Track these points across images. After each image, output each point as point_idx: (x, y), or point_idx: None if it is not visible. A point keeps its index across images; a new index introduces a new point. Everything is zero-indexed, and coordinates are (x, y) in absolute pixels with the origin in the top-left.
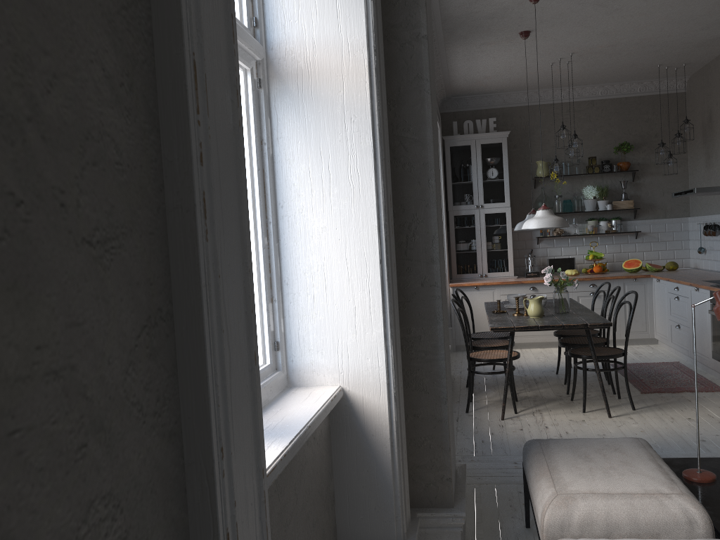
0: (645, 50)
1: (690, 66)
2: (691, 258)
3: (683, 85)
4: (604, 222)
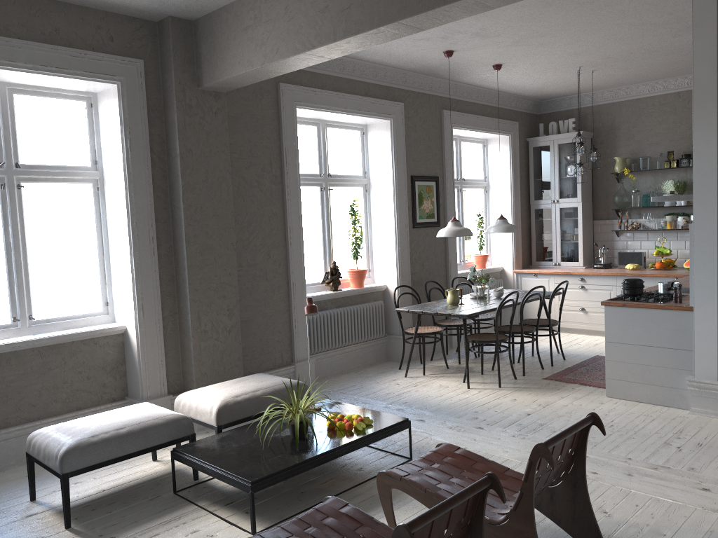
0: (655, 54)
1: None
2: None
3: None
4: (681, 217)
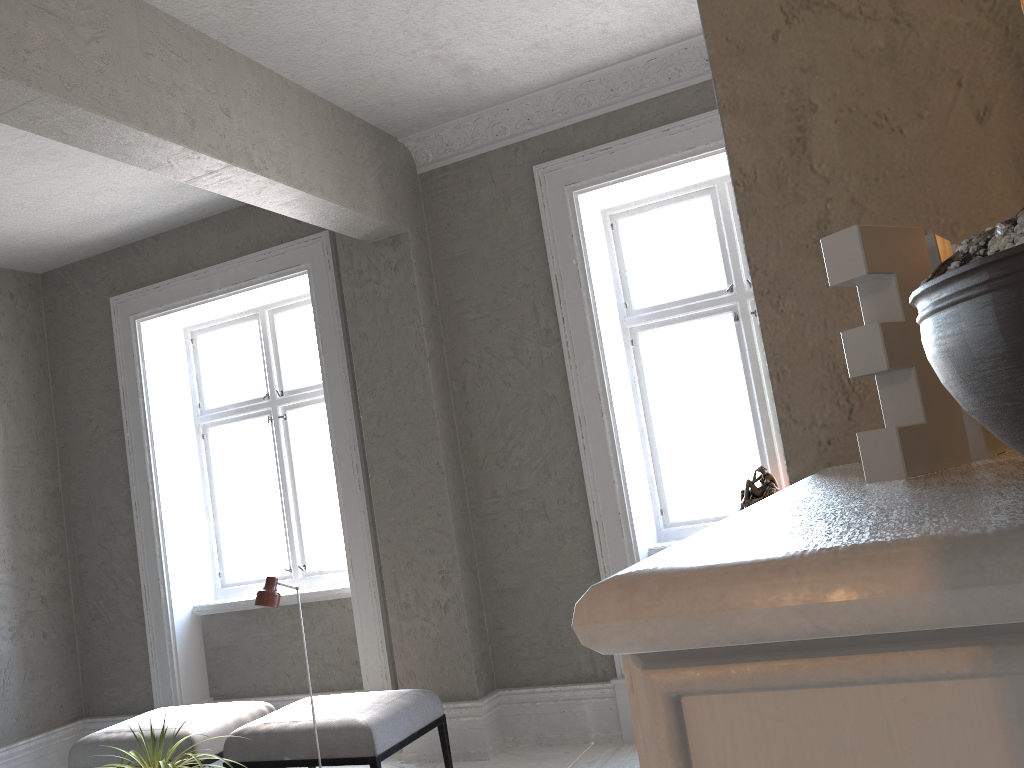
0: None
1: None
2: None
3: None
4: None
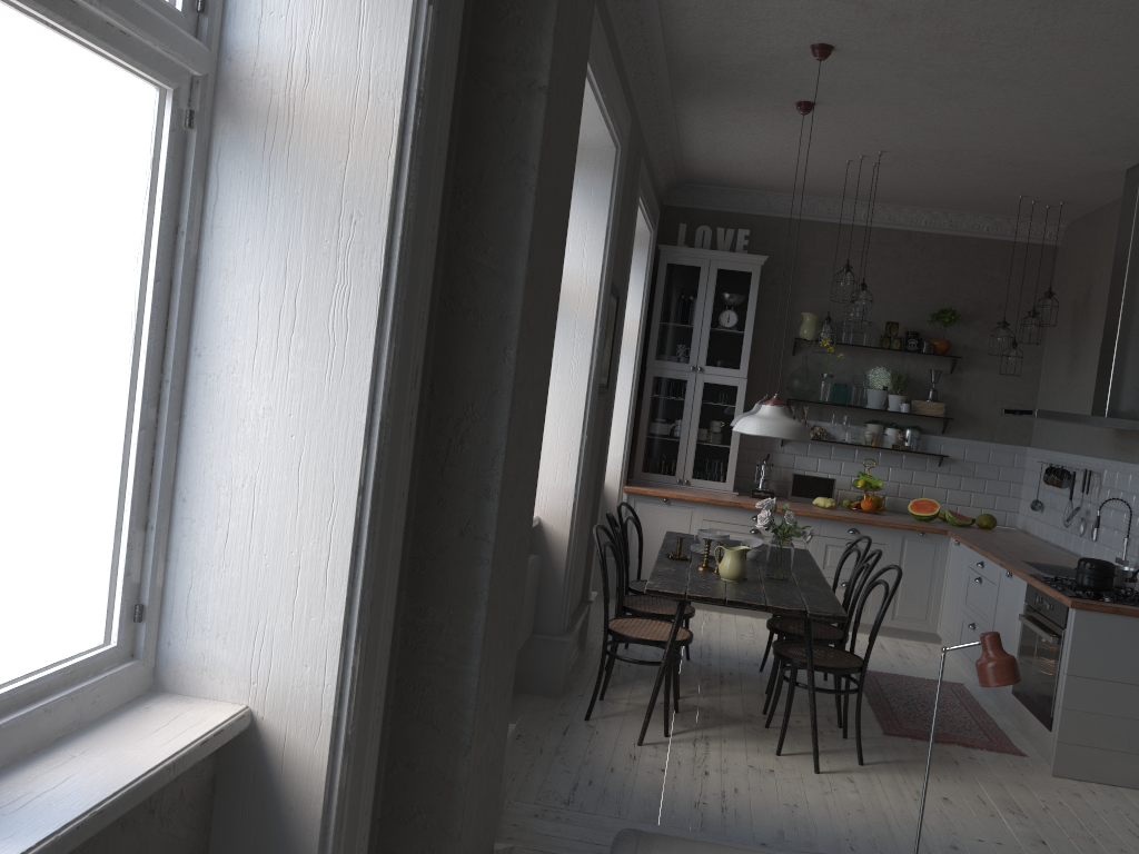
0: (1001, 168)
1: (1072, 207)
2: (1020, 513)
3: (1058, 234)
4: (893, 430)
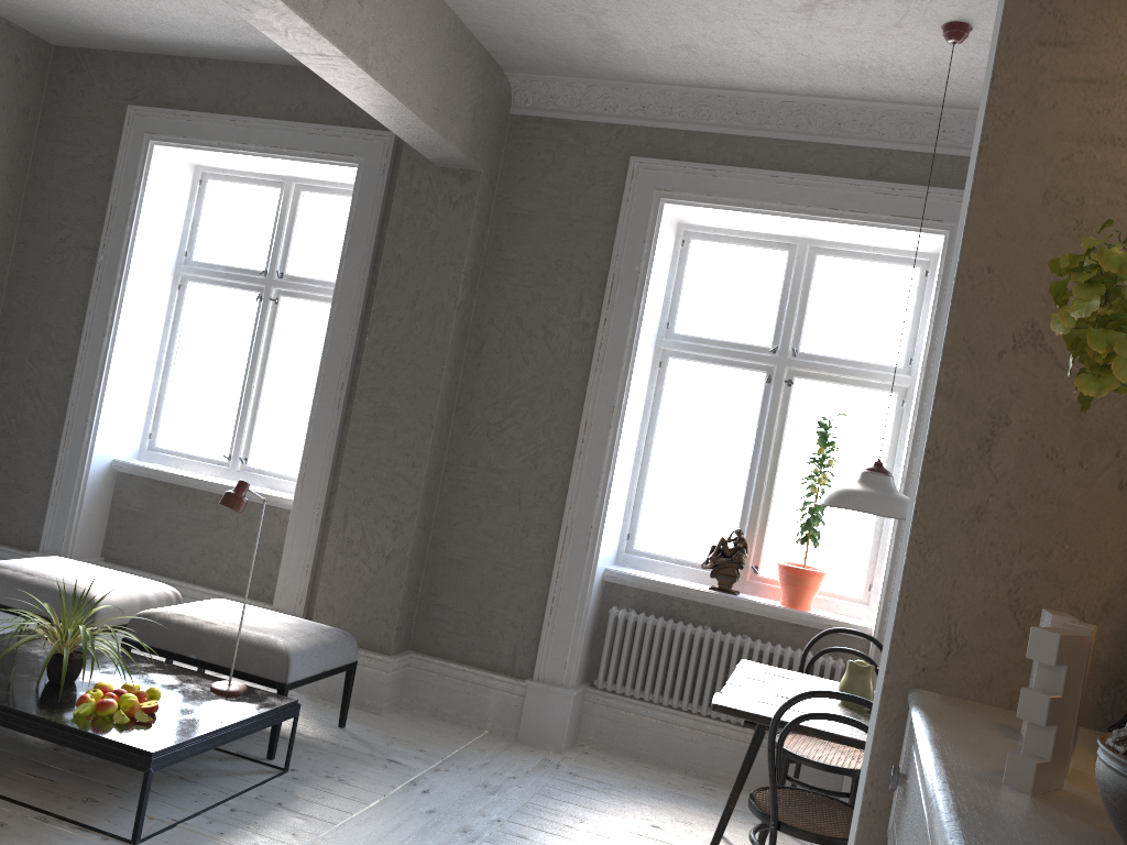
0: None
1: None
2: None
3: None
4: None
